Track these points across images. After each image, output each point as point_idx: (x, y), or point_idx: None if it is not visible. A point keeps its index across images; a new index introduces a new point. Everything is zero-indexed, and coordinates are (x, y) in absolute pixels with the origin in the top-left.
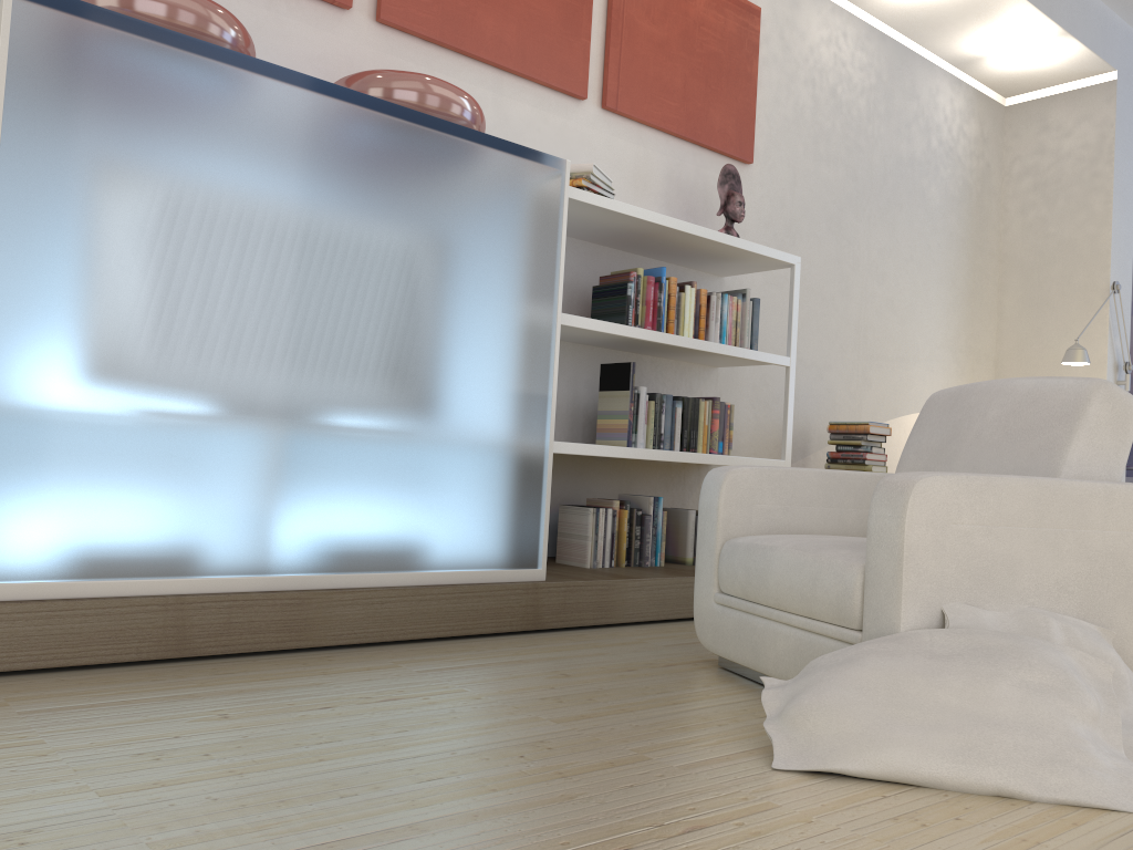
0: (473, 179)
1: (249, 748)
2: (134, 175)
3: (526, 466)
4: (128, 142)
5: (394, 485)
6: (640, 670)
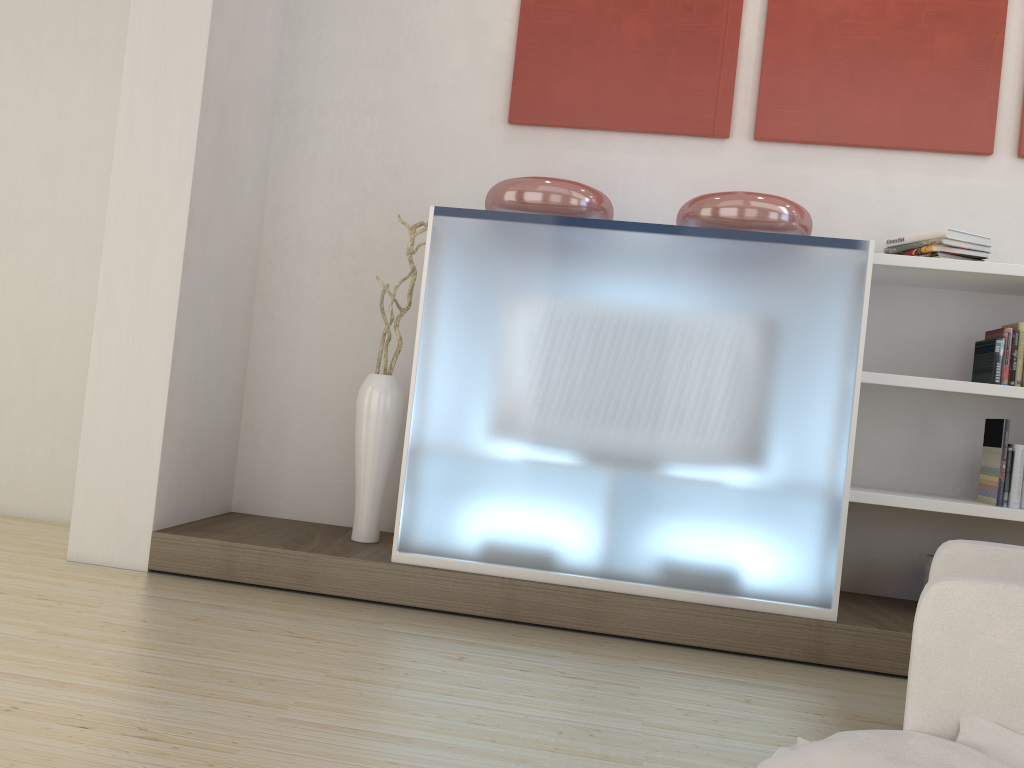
0: (762, 273)
1: (431, 677)
2: (496, 309)
3: (815, 516)
4: (493, 289)
5: (680, 521)
6: (829, 716)
